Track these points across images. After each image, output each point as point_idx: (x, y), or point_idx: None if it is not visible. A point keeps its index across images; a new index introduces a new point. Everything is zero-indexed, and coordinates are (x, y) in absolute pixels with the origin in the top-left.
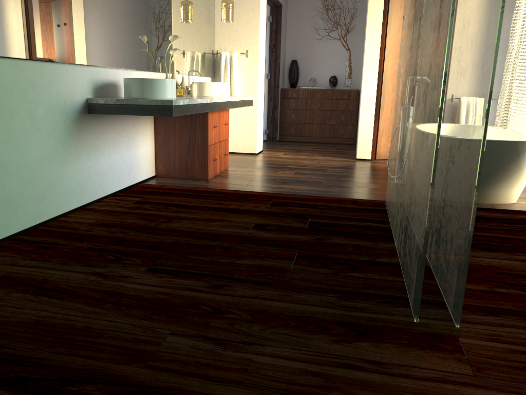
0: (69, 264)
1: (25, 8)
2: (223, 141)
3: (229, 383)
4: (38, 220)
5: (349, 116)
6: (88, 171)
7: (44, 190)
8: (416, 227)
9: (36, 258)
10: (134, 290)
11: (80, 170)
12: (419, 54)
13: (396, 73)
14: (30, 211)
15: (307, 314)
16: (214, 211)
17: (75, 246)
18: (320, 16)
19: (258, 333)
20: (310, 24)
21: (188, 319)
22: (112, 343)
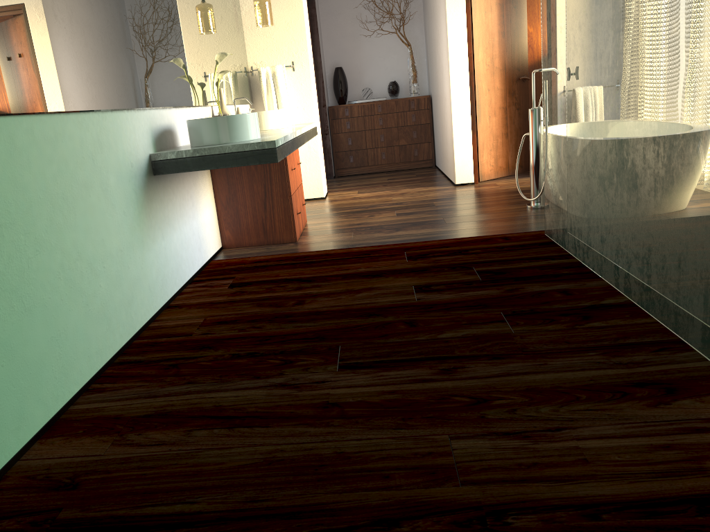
0: (229, 381)
1: (80, 39)
2: (299, 187)
3: (580, 479)
4: (132, 332)
5: (422, 131)
6: (164, 254)
7: (131, 289)
8: (686, 252)
9: (175, 382)
10: (349, 396)
11: (158, 254)
12: (626, 40)
13: (490, 68)
14: (123, 321)
15: (588, 381)
16: (347, 279)
17: (212, 356)
18: (363, 4)
19: (555, 415)
20: (351, 18)
21: (455, 417)
22: (392, 465)
